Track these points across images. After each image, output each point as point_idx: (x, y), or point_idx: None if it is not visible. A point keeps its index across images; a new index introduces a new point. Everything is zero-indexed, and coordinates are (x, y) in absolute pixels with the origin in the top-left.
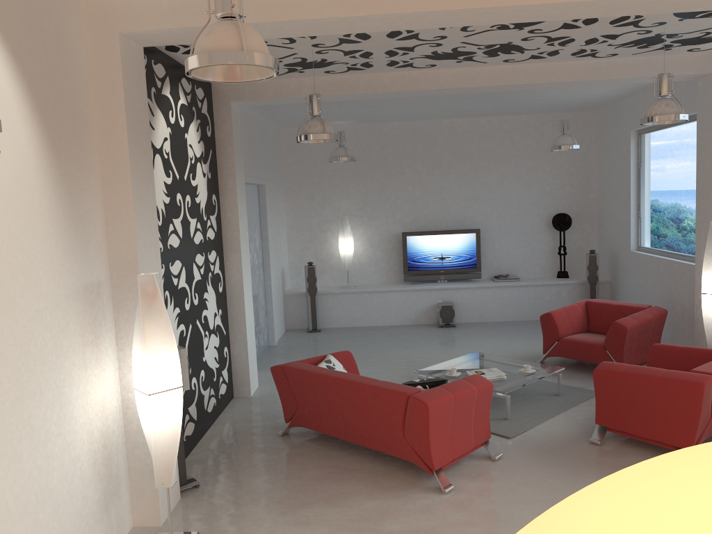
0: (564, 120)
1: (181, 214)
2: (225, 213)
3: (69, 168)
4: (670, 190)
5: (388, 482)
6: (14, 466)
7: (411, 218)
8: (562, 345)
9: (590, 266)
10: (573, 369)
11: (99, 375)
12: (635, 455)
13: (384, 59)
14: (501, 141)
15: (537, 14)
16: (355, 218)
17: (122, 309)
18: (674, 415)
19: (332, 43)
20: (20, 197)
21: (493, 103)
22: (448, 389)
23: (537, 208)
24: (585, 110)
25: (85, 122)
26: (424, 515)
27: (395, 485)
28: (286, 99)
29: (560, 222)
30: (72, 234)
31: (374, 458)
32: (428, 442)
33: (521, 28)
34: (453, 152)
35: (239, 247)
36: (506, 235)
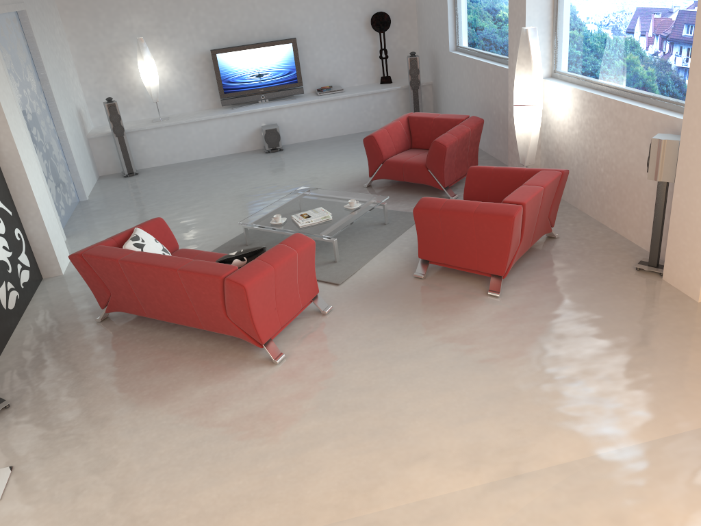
0: None
1: None
2: None
3: None
4: None
5: (218, 361)
6: None
7: (219, 32)
8: (387, 167)
9: (412, 70)
10: (399, 190)
11: None
12: (455, 285)
13: None
14: None
15: None
16: (154, 37)
17: None
18: (488, 246)
19: None
20: None
21: None
22: (266, 261)
23: (355, 8)
24: None
25: None
26: (257, 395)
27: (226, 364)
28: None
29: (379, 23)
30: None
31: (203, 333)
32: (252, 320)
33: None
34: None
35: (1, 109)
36: (325, 42)
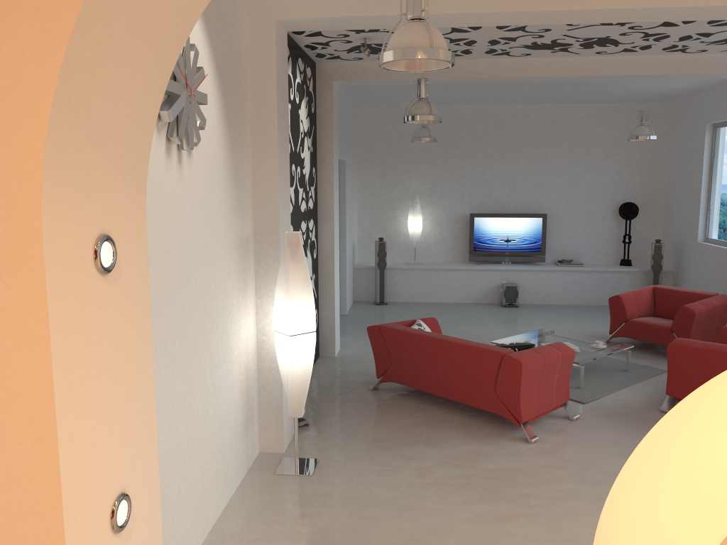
0: (643, 111)
1: (294, 183)
2: (321, 185)
3: (235, 137)
4: None
5: (477, 431)
6: (201, 380)
7: (480, 200)
8: (629, 326)
9: (655, 255)
10: (638, 350)
11: (245, 317)
12: None
13: (484, 47)
14: (573, 129)
15: (649, 15)
16: (425, 198)
17: (262, 262)
18: None
19: (443, 32)
20: (210, 160)
21: (571, 91)
22: (537, 352)
23: (605, 197)
24: (659, 101)
25: (244, 97)
26: (515, 458)
27: (484, 434)
28: (385, 80)
29: (627, 211)
30: (235, 194)
31: (461, 412)
32: (518, 397)
33: (622, 25)
34: (525, 137)
35: (332, 218)
36: (572, 221)
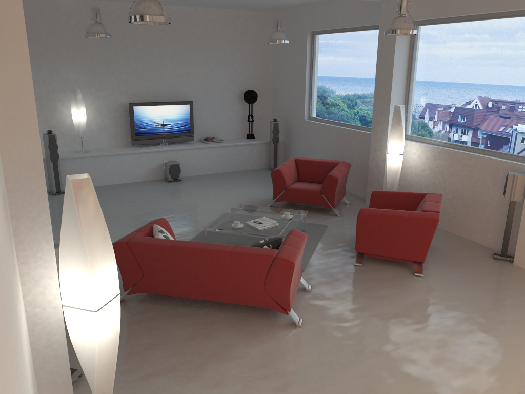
0: (278, 19)
1: None
2: None
3: None
4: (340, 78)
5: (250, 327)
6: None
7: (135, 90)
8: (289, 192)
9: (274, 130)
10: (295, 209)
11: (20, 299)
12: (387, 270)
13: None
14: (206, 29)
15: None
16: (84, 89)
17: (23, 216)
18: (414, 241)
19: None
20: None
21: None
22: (293, 246)
23: (232, 86)
24: (266, 10)
25: None
26: (302, 350)
27: (258, 329)
28: None
29: (249, 97)
30: None
31: (220, 308)
32: (289, 291)
33: None
34: (169, 35)
35: None
36: (210, 106)
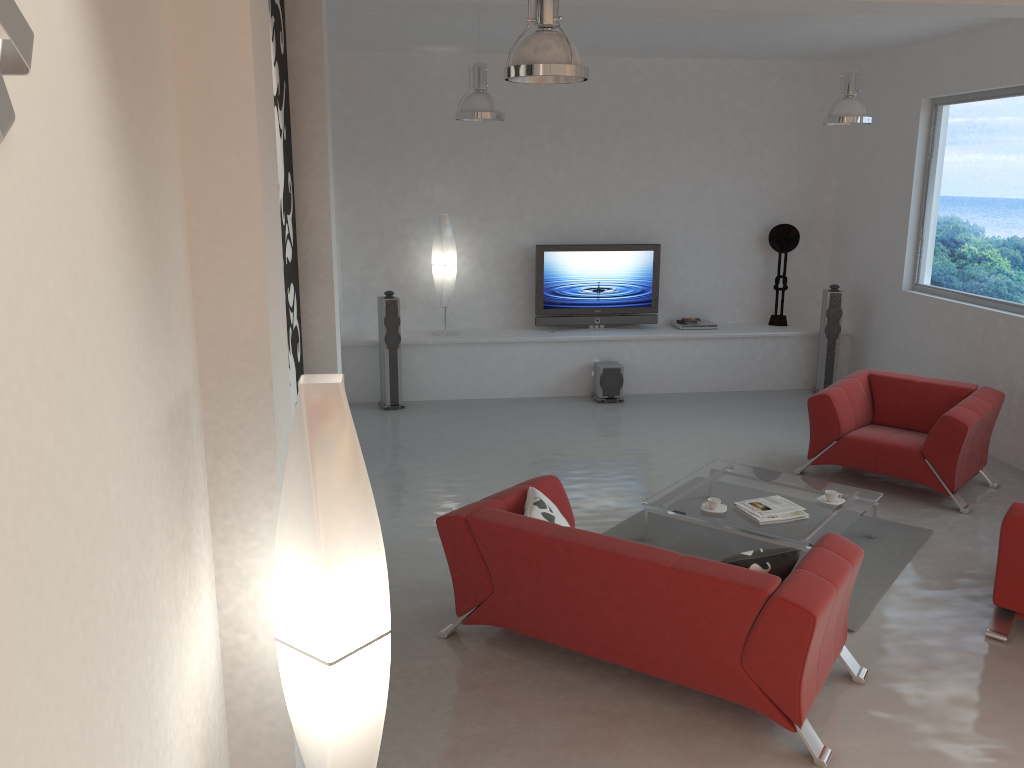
0: (851, 73)
1: None
2: (305, 210)
3: (136, 106)
4: (994, 199)
5: (703, 744)
6: None
7: (551, 222)
8: (847, 447)
9: (831, 311)
10: (858, 485)
11: (194, 615)
12: None
13: None
14: (700, 101)
15: None
16: (458, 218)
17: (226, 450)
18: None
19: None
20: (60, 190)
21: (720, 35)
22: (820, 575)
23: (746, 215)
24: (832, 59)
25: None
26: None
27: (721, 752)
28: None
29: (782, 239)
30: (148, 285)
31: (646, 686)
32: (799, 679)
33: None
34: (623, 115)
35: (330, 277)
36: (696, 255)
